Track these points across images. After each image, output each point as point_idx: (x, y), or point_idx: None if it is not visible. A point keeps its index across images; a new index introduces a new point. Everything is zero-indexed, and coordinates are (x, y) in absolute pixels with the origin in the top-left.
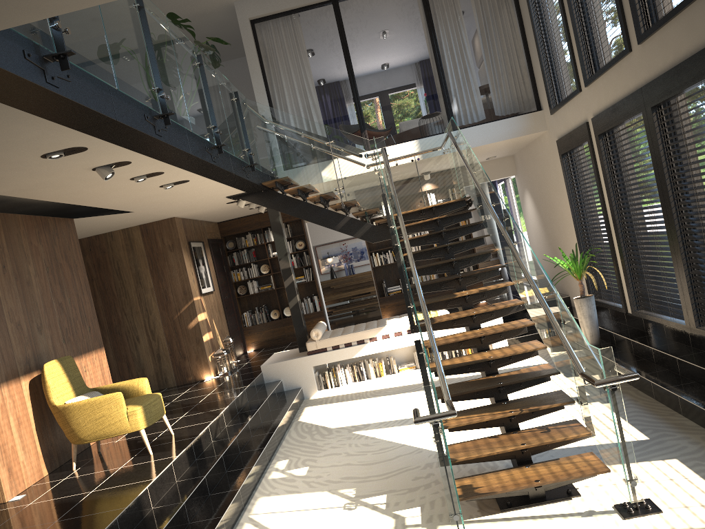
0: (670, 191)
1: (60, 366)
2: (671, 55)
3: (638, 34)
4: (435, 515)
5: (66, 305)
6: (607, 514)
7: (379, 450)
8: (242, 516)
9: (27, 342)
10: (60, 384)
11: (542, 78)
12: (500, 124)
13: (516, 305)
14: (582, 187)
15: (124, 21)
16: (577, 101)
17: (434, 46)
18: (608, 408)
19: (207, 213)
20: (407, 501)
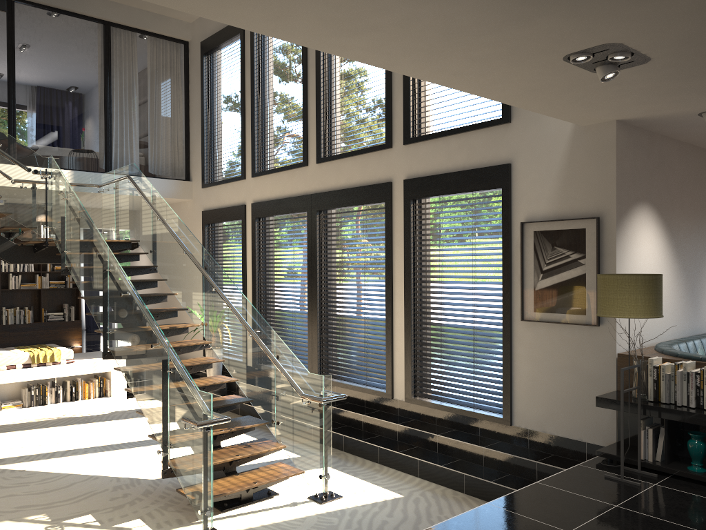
0: (318, 274)
1: None
2: (343, 180)
3: (319, 156)
4: (162, 522)
5: None
6: (307, 503)
7: (41, 480)
8: None
9: None
10: None
11: (201, 155)
12: (155, 181)
13: (205, 343)
14: (216, 255)
15: None
16: (238, 186)
17: (107, 89)
18: (320, 420)
19: None
20: (121, 516)
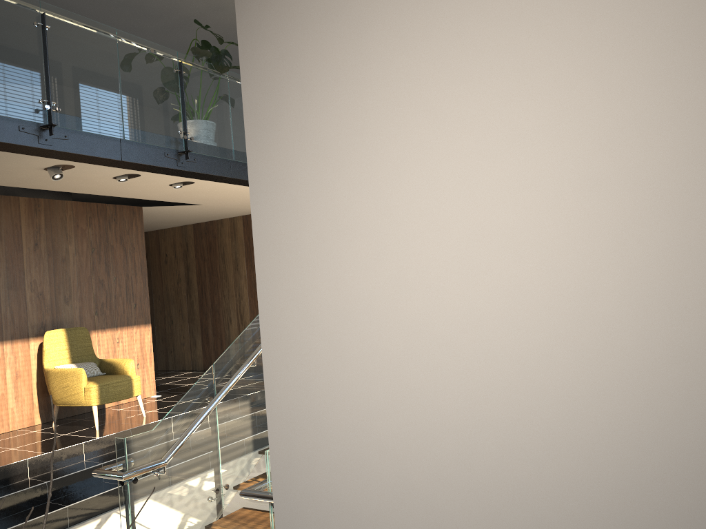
0: None
1: (65, 335)
2: None
3: None
4: None
5: (109, 282)
6: None
7: None
8: (111, 511)
9: (48, 310)
10: (56, 350)
11: None
12: None
13: None
14: None
15: (3, 40)
16: None
17: None
18: None
19: None
20: None
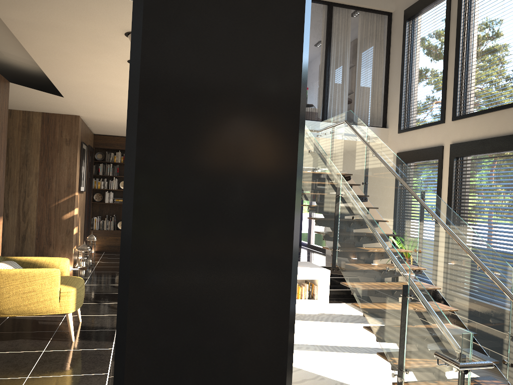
0: None
1: None
2: None
3: None
4: None
5: None
6: None
7: None
8: None
9: None
10: None
11: (399, 105)
12: None
13: (419, 269)
14: None
15: None
16: (436, 129)
17: (327, 55)
18: None
19: (105, 122)
20: None
